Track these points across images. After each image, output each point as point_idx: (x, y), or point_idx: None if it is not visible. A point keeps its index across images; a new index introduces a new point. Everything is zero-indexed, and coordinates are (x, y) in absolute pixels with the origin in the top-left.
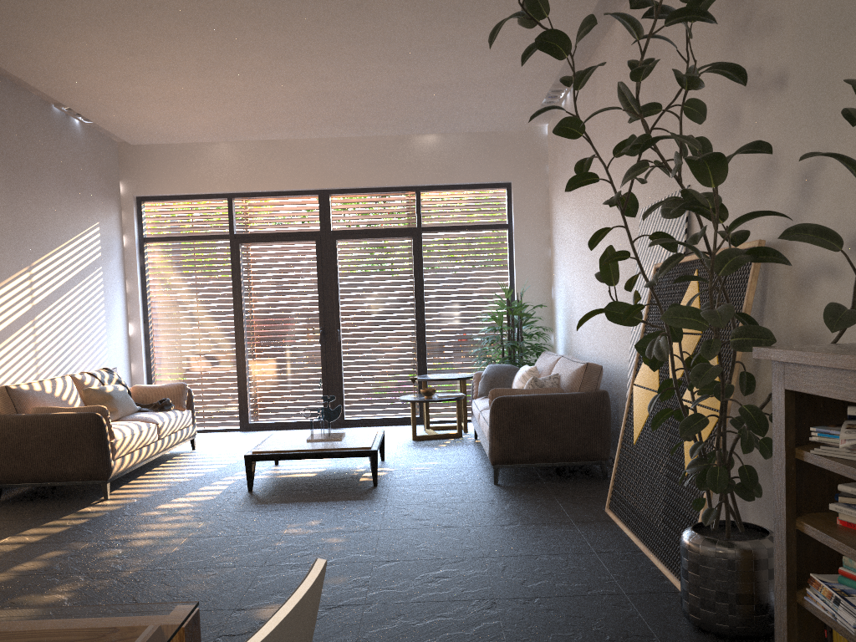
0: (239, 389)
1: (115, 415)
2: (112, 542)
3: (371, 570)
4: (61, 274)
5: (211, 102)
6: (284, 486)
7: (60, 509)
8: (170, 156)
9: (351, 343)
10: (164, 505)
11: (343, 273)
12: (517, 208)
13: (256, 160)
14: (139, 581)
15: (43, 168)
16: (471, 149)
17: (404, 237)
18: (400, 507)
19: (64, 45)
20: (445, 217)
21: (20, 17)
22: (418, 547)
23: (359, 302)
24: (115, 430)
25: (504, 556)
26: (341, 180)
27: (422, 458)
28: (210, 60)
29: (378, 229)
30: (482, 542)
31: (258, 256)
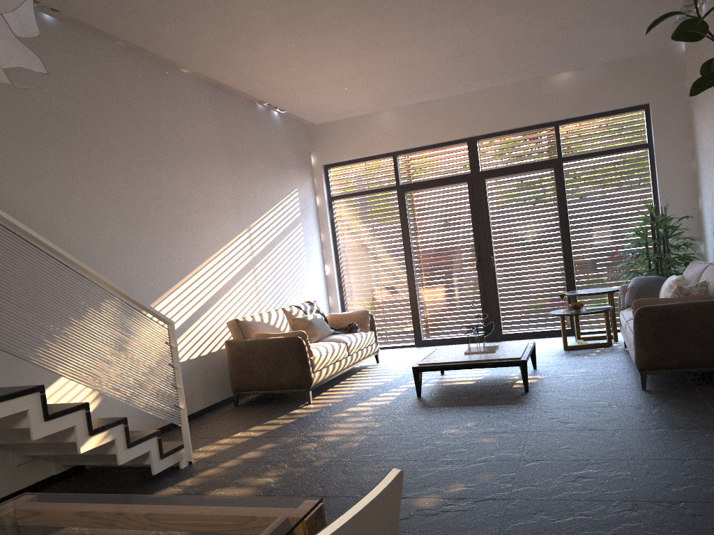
0: (412, 312)
1: (315, 338)
2: (310, 438)
3: (517, 468)
4: (271, 231)
5: (371, 78)
6: (447, 392)
7: (277, 411)
8: (346, 129)
9: (504, 268)
10: (351, 408)
11: (493, 207)
12: (656, 127)
13: (413, 121)
14: (326, 470)
15: (253, 152)
16: (605, 78)
17: (546, 169)
18: (548, 411)
19: (255, 54)
20: (584, 146)
21: (222, 38)
22: (562, 449)
23: (509, 231)
24: (314, 349)
25: (649, 459)
26: (486, 127)
27: (572, 366)
28: (364, 43)
29: (521, 165)
30: (627, 445)
31: (420, 200)
